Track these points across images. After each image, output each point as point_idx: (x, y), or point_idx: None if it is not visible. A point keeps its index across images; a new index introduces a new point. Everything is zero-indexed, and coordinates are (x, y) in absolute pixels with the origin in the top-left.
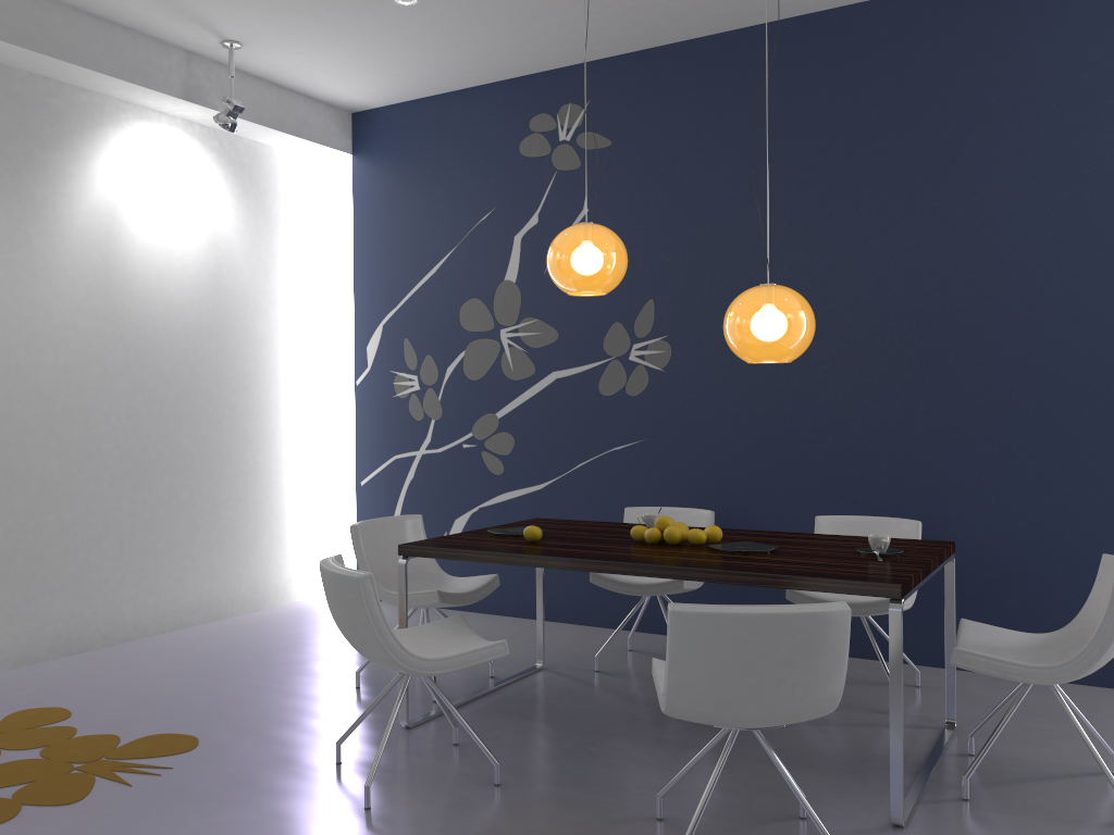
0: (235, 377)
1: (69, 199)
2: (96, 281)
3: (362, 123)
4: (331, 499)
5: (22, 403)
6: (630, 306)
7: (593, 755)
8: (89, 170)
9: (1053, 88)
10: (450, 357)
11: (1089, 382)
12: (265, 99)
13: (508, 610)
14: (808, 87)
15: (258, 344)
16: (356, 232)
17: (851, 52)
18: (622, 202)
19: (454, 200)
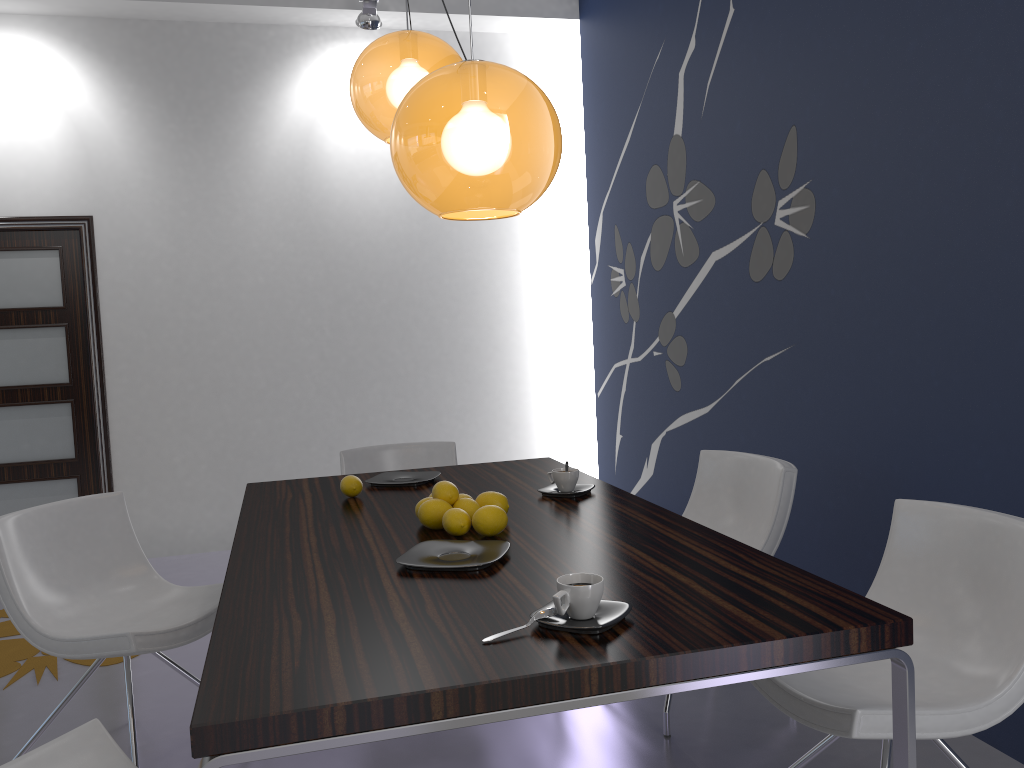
0: (455, 285)
1: (260, 132)
2: (292, 204)
3: None
4: (589, 410)
5: (225, 322)
6: (773, 142)
7: None
8: (280, 100)
9: None
10: (642, 243)
11: None
12: None
13: None
14: None
15: (483, 248)
16: (584, 108)
17: None
18: None
19: (637, 44)
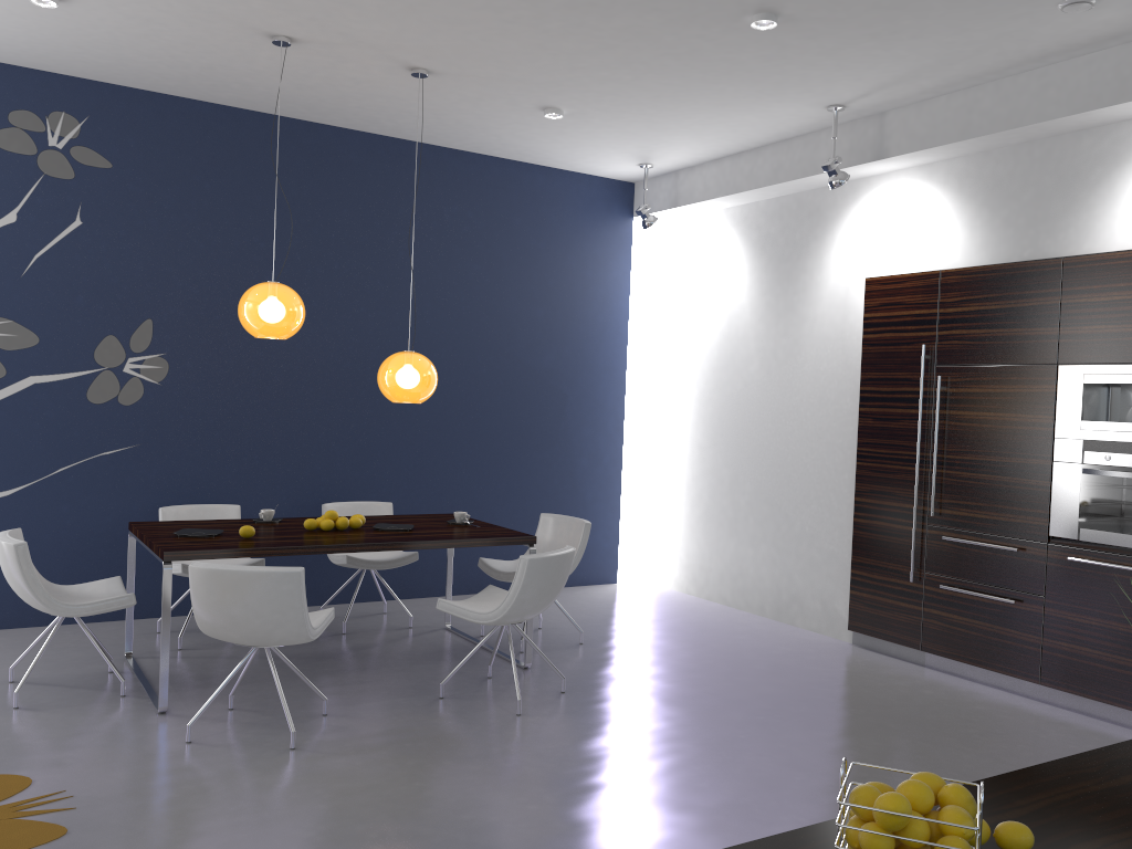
0: None
1: None
2: None
3: None
4: None
5: None
6: (127, 322)
7: (328, 687)
8: None
9: (449, 228)
10: None
11: (459, 412)
12: None
13: None
14: (298, 176)
15: None
16: None
17: (331, 161)
18: (122, 225)
19: None
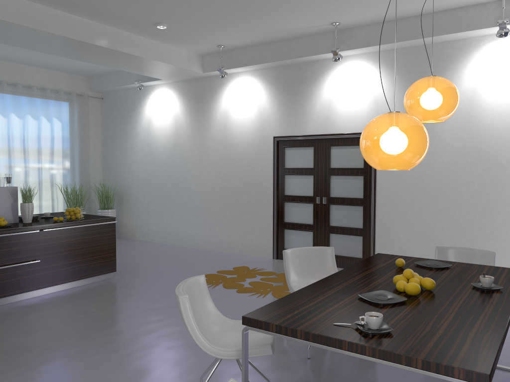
0: None
1: None
2: (463, 123)
3: None
4: None
5: (426, 177)
6: None
7: (352, 380)
8: (462, 74)
9: None
10: None
11: None
12: None
13: None
14: None
15: None
16: None
17: None
18: None
19: None
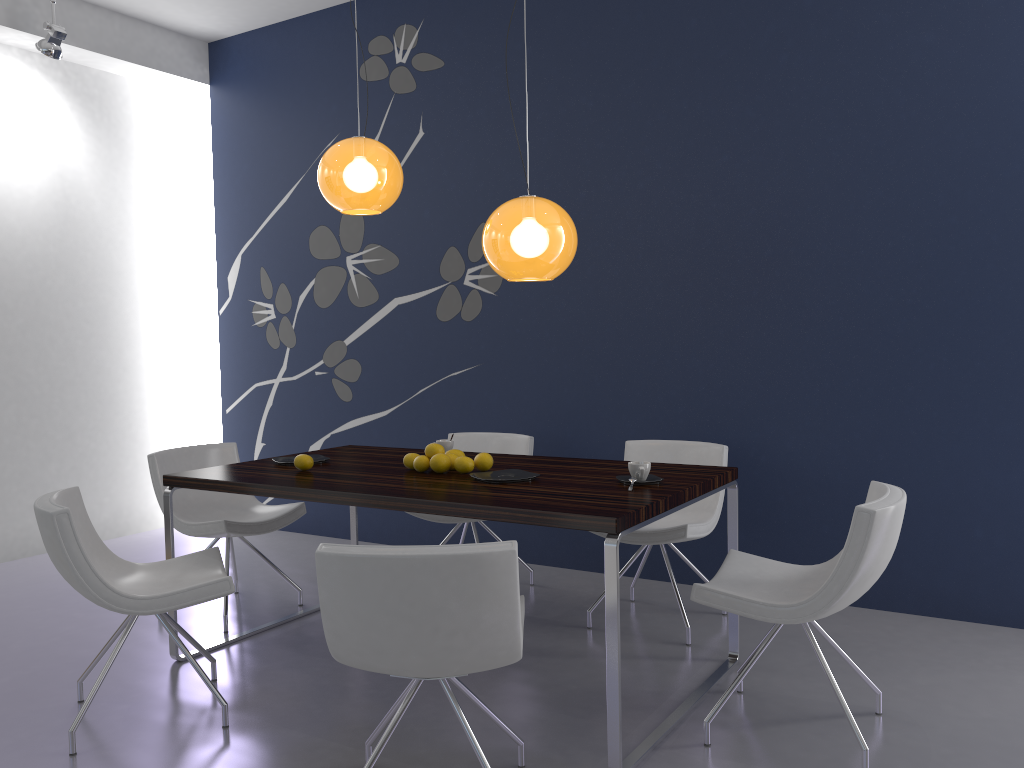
0: (89, 308)
1: None
2: None
3: (218, 53)
4: (202, 427)
5: None
6: (464, 230)
7: (347, 692)
8: None
9: None
10: (302, 285)
11: (903, 298)
12: (106, 27)
13: (359, 535)
14: None
15: (114, 275)
16: (215, 162)
17: None
18: (455, 124)
19: (301, 127)
